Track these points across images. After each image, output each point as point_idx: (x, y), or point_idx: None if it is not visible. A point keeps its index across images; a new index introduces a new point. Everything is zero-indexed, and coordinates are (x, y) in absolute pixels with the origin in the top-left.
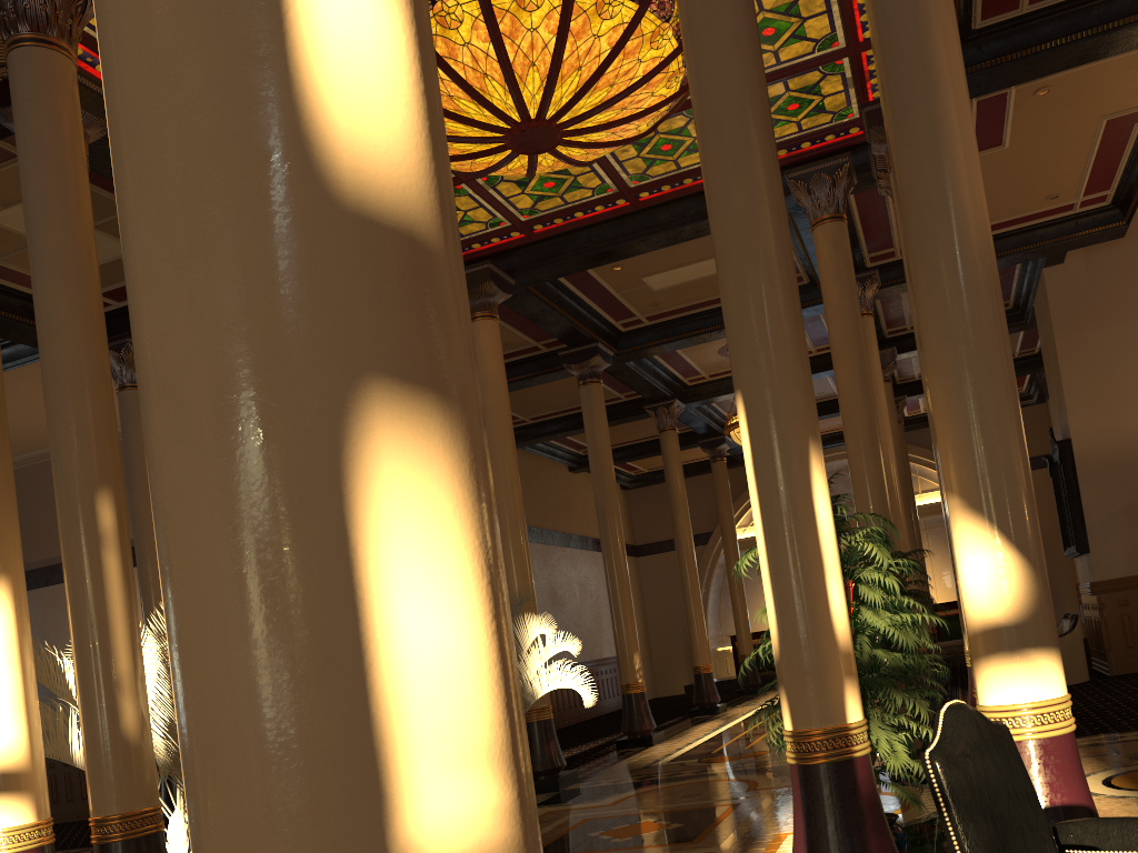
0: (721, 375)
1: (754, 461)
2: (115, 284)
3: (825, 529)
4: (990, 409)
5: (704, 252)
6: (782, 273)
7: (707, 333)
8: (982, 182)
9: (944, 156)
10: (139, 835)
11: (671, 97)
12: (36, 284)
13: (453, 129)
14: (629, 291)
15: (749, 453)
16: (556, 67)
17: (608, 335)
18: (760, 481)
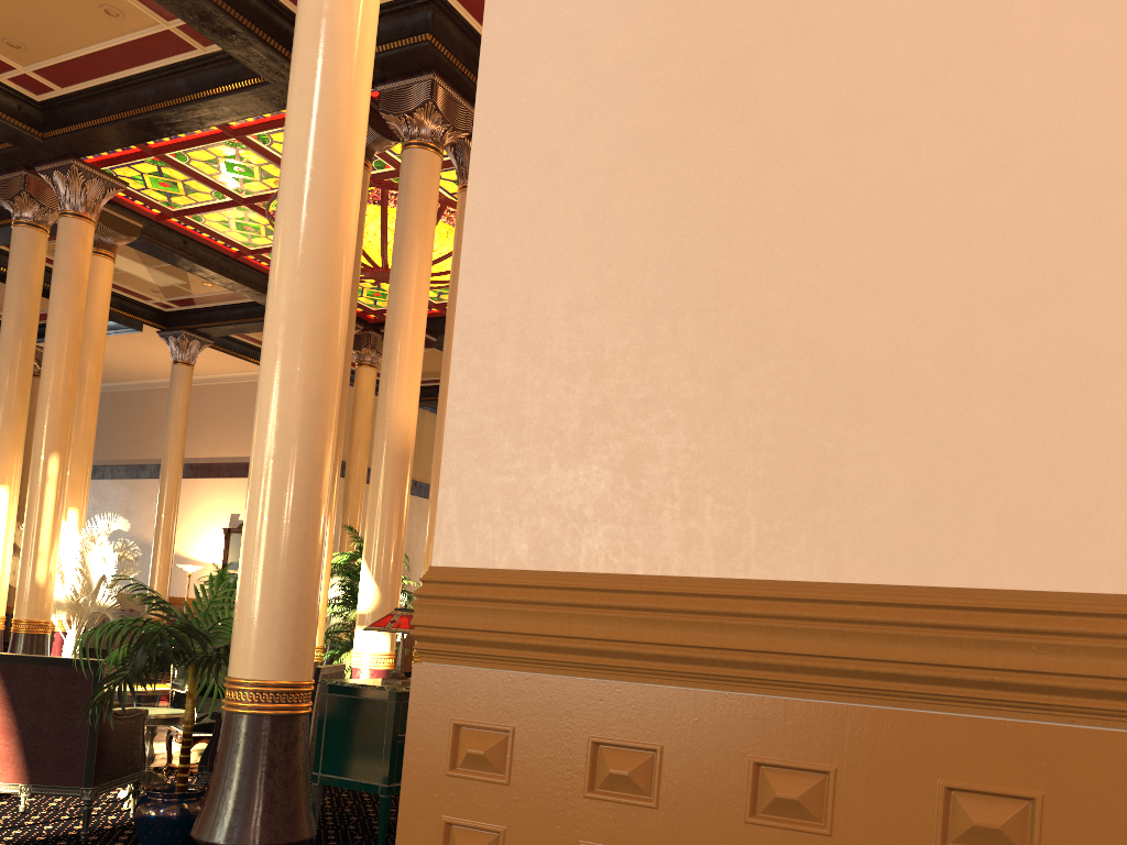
0: None
1: None
2: (175, 297)
3: None
4: (379, 512)
5: None
6: None
7: None
8: (410, 403)
9: (388, 389)
10: (32, 633)
11: None
12: (45, 341)
13: None
14: None
15: None
16: (383, 245)
17: None
18: None
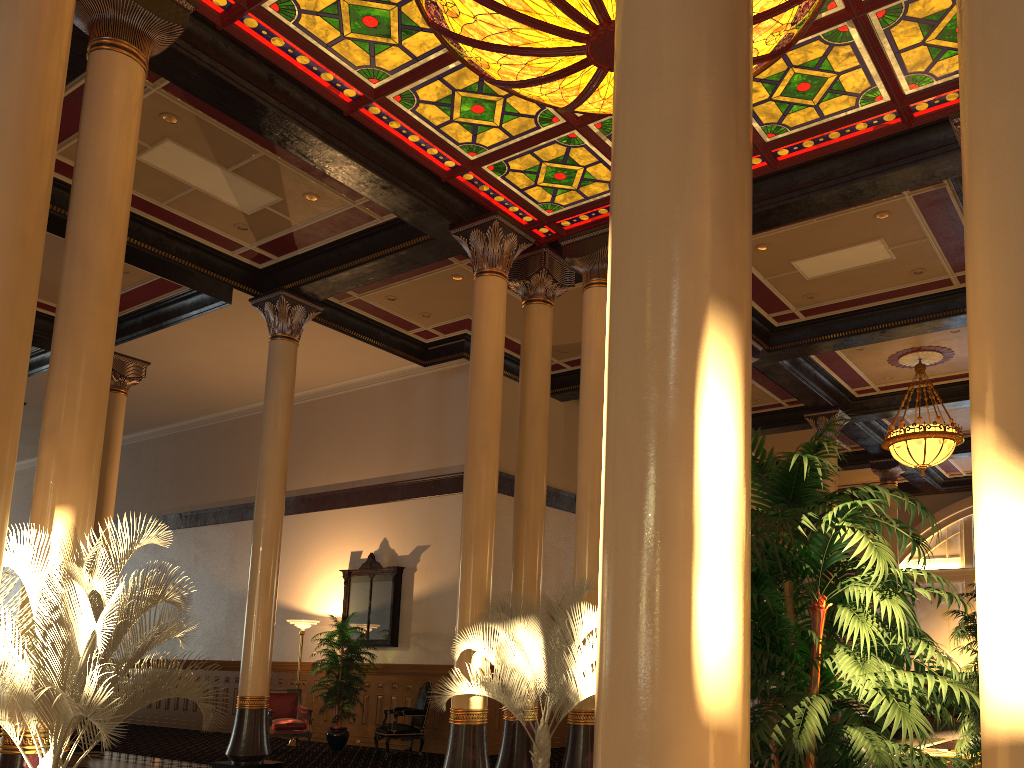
0: (893, 389)
1: (609, 340)
2: (268, 237)
3: (712, 475)
4: None
5: (861, 233)
6: (710, 4)
7: (868, 333)
8: None
9: None
10: None
11: (793, 0)
12: None
13: (528, 38)
14: (778, 278)
15: (607, 328)
16: None
17: (758, 329)
18: (611, 376)
